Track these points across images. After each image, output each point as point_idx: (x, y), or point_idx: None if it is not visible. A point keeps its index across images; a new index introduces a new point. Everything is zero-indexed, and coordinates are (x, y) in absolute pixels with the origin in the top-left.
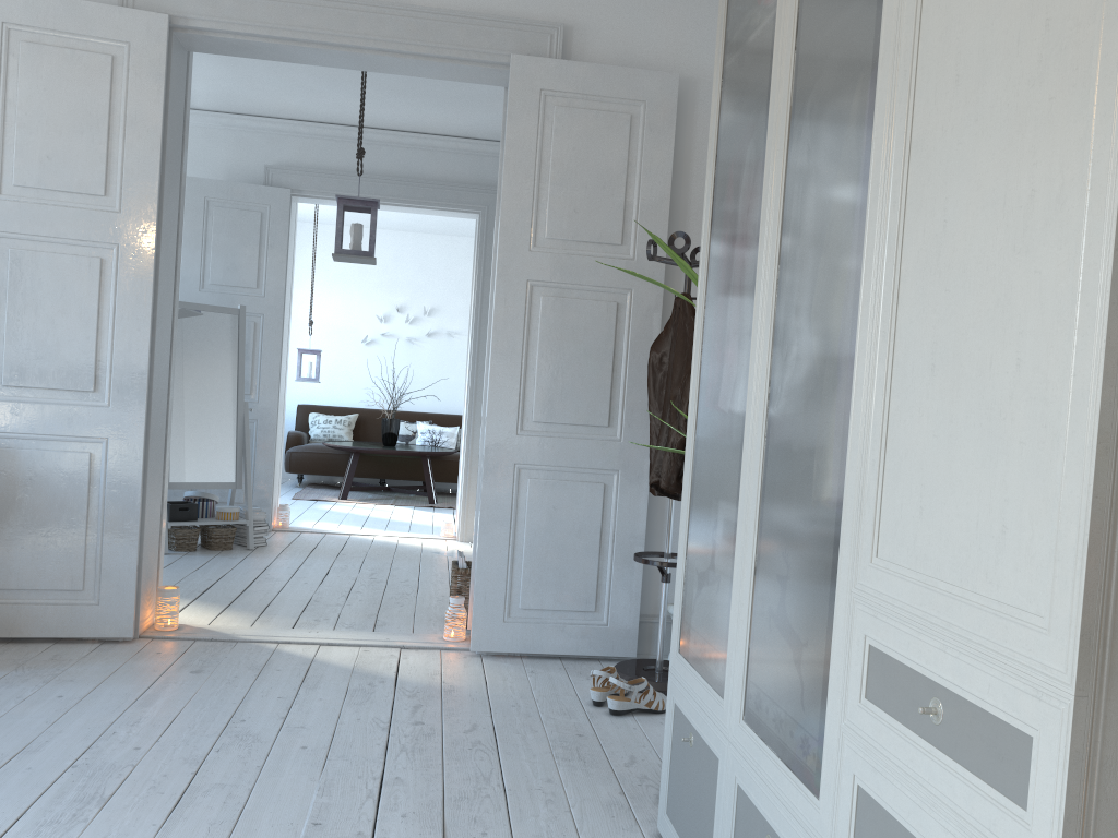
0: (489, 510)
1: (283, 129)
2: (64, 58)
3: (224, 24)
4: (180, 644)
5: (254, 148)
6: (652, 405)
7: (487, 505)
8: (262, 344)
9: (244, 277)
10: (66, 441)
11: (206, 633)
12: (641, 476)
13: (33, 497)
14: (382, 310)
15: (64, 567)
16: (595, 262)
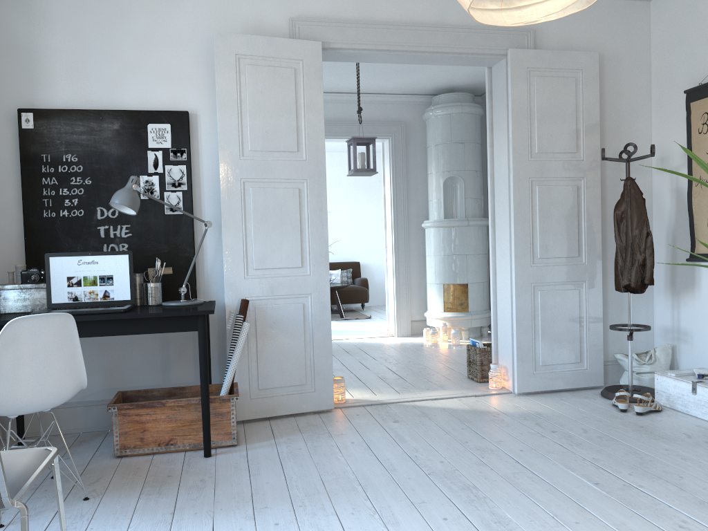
0: (520, 311)
1: None
2: (270, 72)
3: (349, 44)
4: (359, 409)
5: None
6: (618, 241)
7: (519, 309)
8: None
9: None
10: (289, 298)
11: (365, 401)
12: (597, 282)
13: (275, 332)
14: None
15: (295, 372)
16: (563, 164)
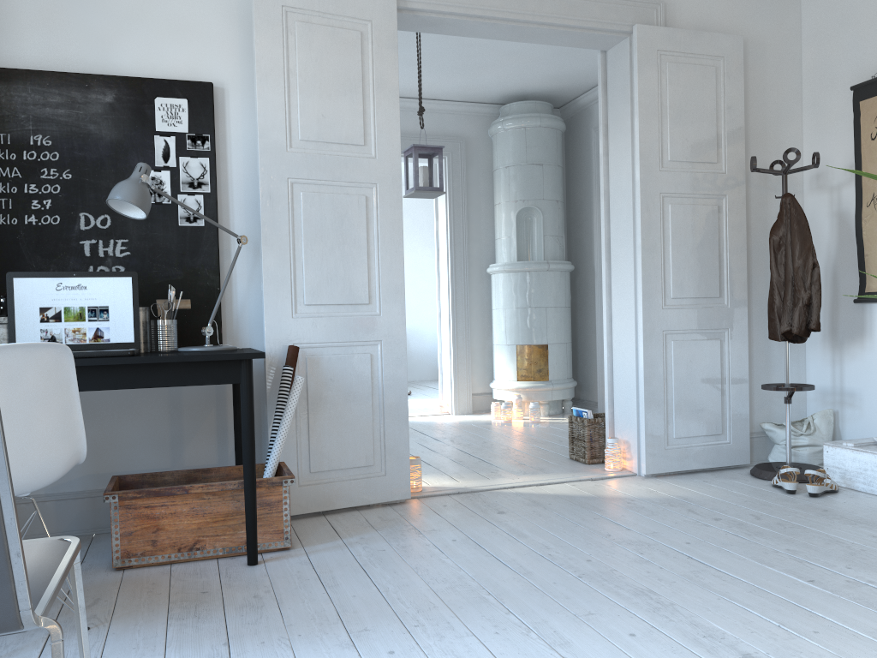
0: (649, 367)
1: None
2: (328, 34)
3: (432, 5)
4: (444, 498)
5: None
6: (776, 275)
7: (647, 364)
8: None
9: None
10: (352, 346)
11: (448, 489)
12: (742, 331)
13: (333, 393)
14: None
15: (360, 448)
16: (702, 176)
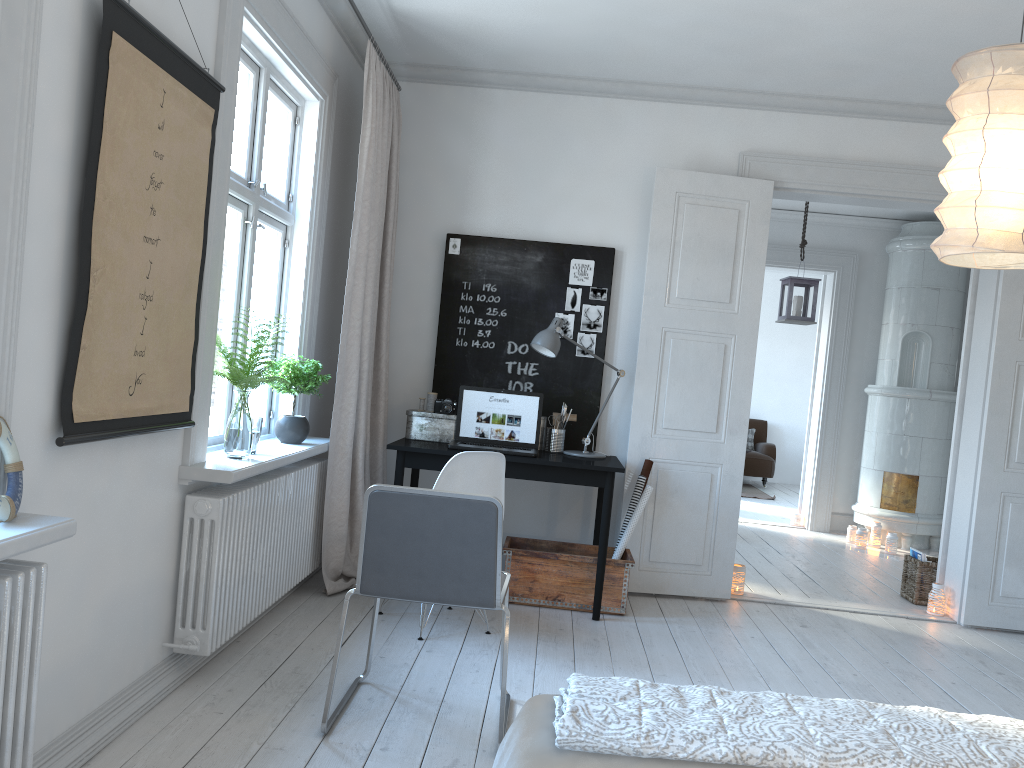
0: (981, 524)
1: None
2: (710, 213)
3: (806, 185)
4: (759, 605)
5: None
6: None
7: (979, 521)
8: None
9: None
10: (696, 465)
11: (766, 598)
12: None
13: (676, 501)
14: None
15: (692, 549)
16: None
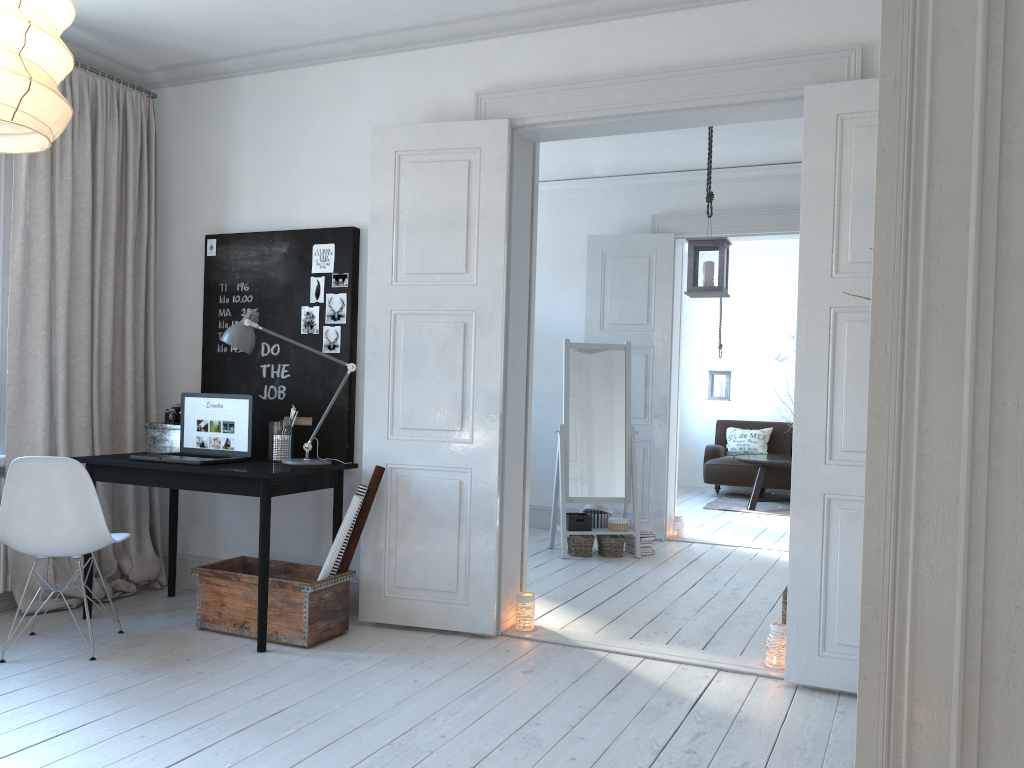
0: (798, 540)
1: (665, 181)
2: (436, 169)
3: (551, 116)
4: (529, 644)
5: (643, 202)
6: None
7: (796, 535)
8: (652, 373)
9: (635, 315)
10: (442, 471)
11: (553, 636)
12: None
13: (421, 515)
14: (794, 328)
15: (443, 573)
16: None
